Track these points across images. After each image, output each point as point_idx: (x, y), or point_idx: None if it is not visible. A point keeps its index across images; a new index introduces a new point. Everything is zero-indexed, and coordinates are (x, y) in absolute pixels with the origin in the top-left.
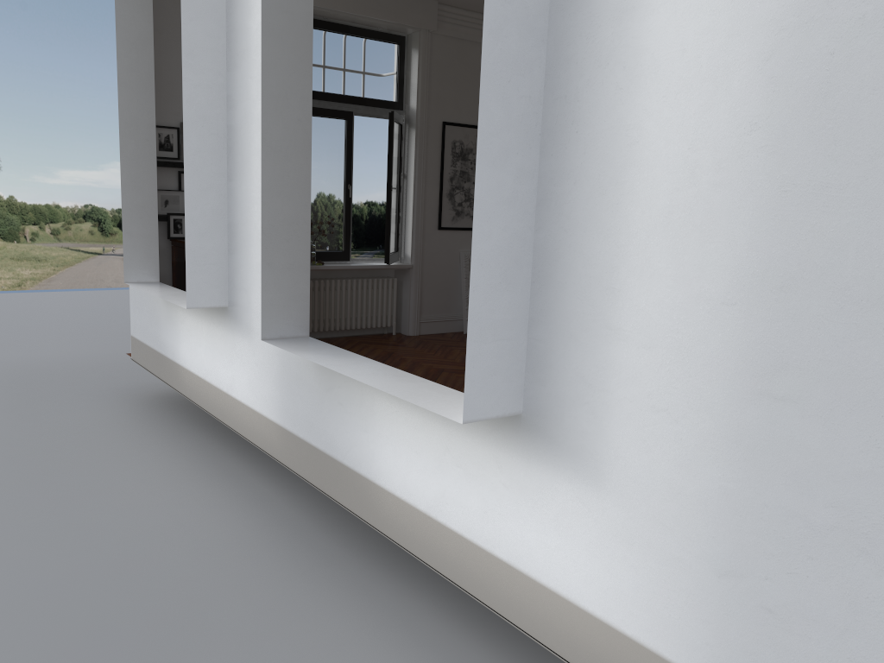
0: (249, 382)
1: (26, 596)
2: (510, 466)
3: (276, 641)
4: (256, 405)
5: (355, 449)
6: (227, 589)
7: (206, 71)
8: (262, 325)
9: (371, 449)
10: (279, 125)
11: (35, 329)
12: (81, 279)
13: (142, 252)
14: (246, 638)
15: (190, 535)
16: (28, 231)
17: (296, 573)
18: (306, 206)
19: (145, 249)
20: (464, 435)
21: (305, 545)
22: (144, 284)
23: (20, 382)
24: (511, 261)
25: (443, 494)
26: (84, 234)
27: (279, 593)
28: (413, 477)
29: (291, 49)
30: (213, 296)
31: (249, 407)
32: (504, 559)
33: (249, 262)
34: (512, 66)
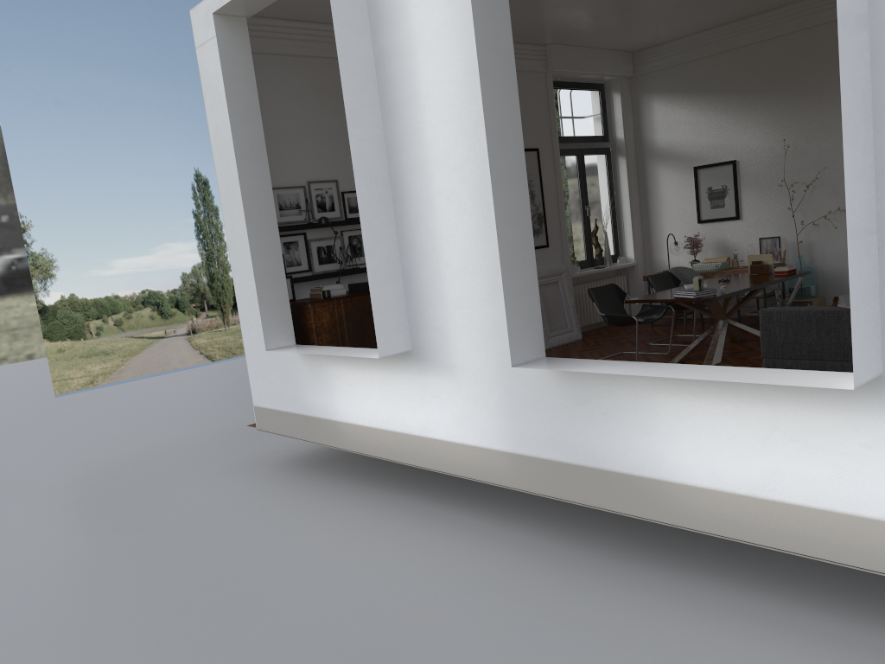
0: (454, 418)
1: (353, 659)
2: (872, 426)
3: (632, 649)
4: (469, 439)
5: (632, 454)
6: (537, 614)
7: (366, 124)
8: (510, 352)
9: (657, 449)
10: (501, 158)
11: (101, 425)
12: (149, 365)
13: (277, 318)
14: (601, 652)
15: (452, 576)
16: (92, 327)
17: (587, 588)
18: (528, 232)
19: (279, 314)
20: (799, 409)
21: (568, 562)
22: (287, 348)
23: (139, 475)
24: (866, 230)
25: (774, 472)
26: (145, 320)
27: (590, 608)
28: (725, 465)
29: (501, 84)
30: (398, 342)
31: (458, 443)
32: (876, 517)
33: (440, 300)
34: (853, 50)
